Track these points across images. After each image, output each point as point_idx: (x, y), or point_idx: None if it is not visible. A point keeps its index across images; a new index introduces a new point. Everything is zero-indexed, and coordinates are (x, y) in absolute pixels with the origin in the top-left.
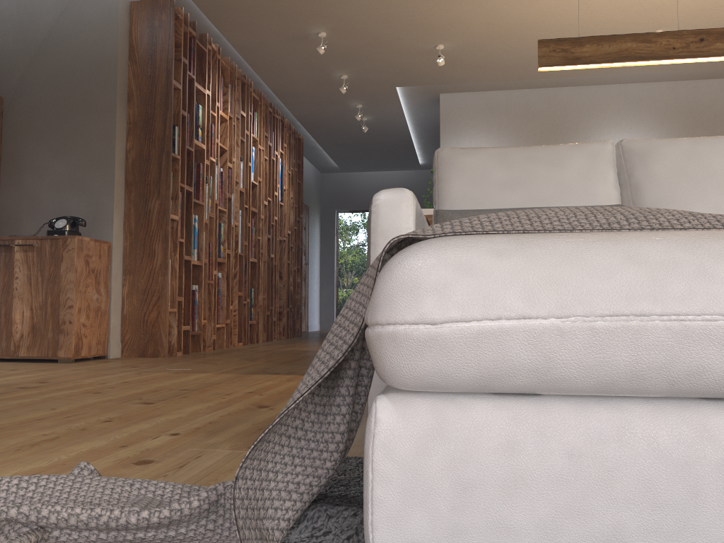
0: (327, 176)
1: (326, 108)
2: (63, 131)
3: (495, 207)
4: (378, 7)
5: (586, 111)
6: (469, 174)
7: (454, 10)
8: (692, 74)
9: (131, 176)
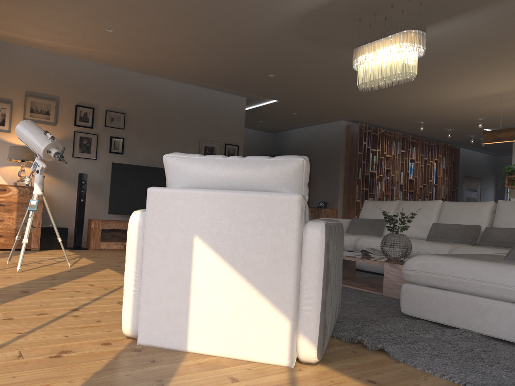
0: (500, 158)
1: (457, 137)
2: (326, 171)
3: (366, 217)
4: (434, 115)
5: None
6: (365, 208)
7: (467, 111)
8: None
9: (345, 186)
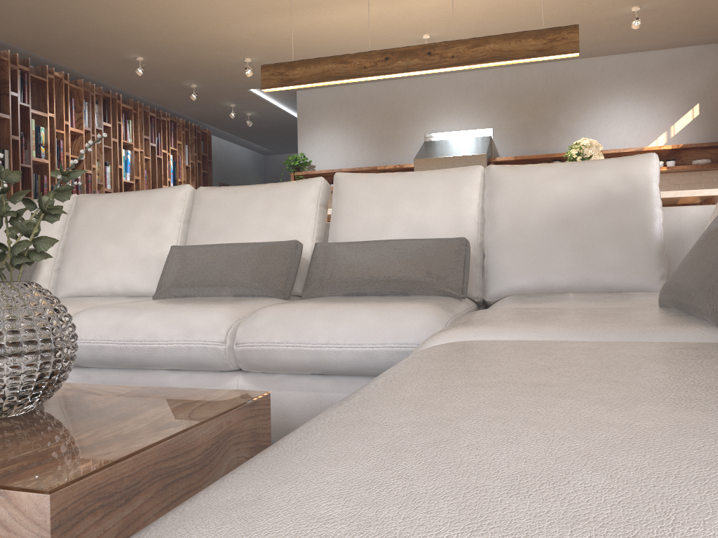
0: (270, 158)
1: (207, 108)
2: None
3: None
4: (163, 37)
5: (421, 100)
6: None
7: (227, 34)
8: None
9: None
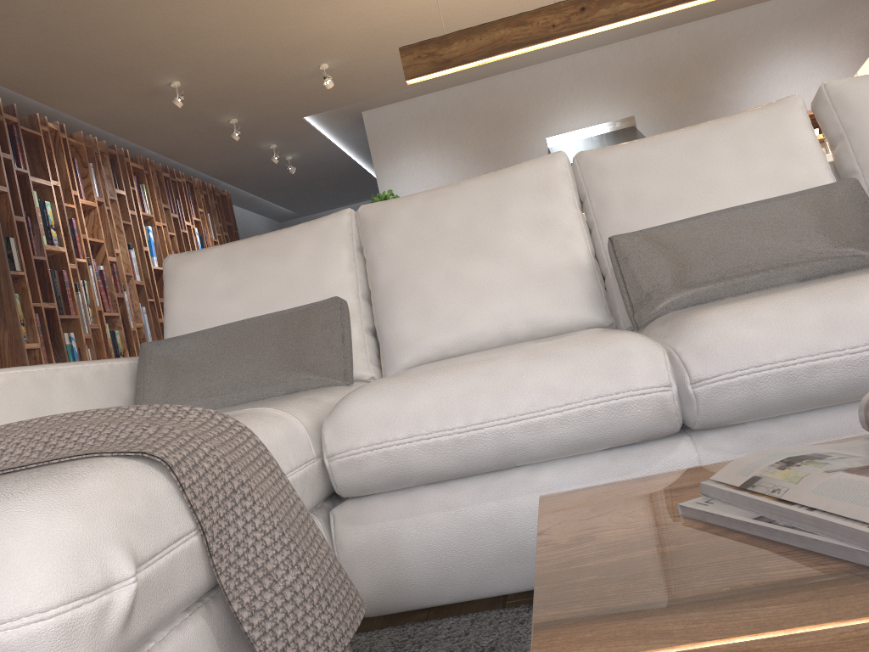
0: (288, 224)
1: (236, 157)
2: None
3: (216, 322)
4: (222, 42)
5: (534, 97)
6: (190, 286)
7: (313, 25)
8: (643, 28)
9: None
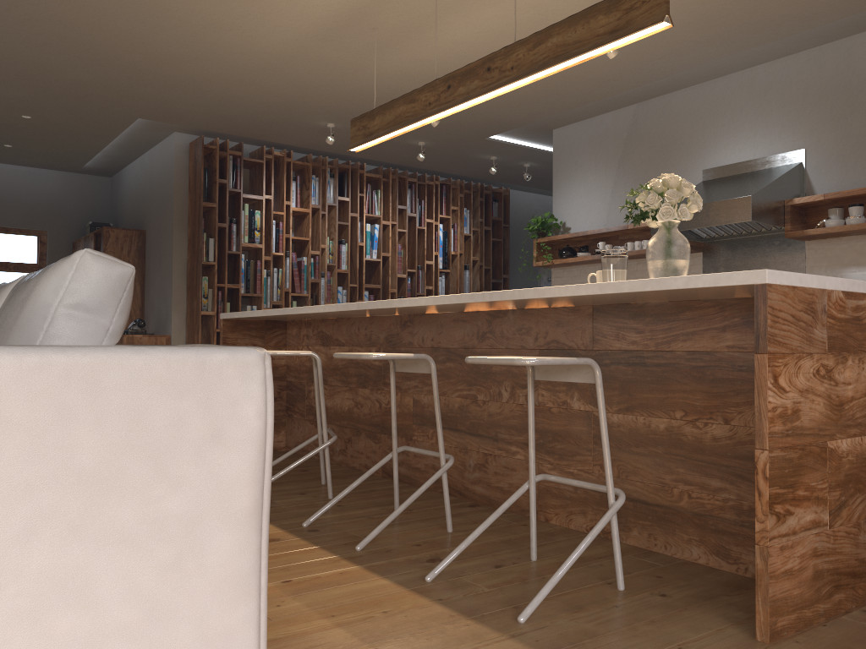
0: None
1: (472, 165)
2: (159, 251)
3: None
4: (320, 100)
5: (700, 119)
6: None
7: (373, 83)
8: (823, 33)
9: (188, 282)
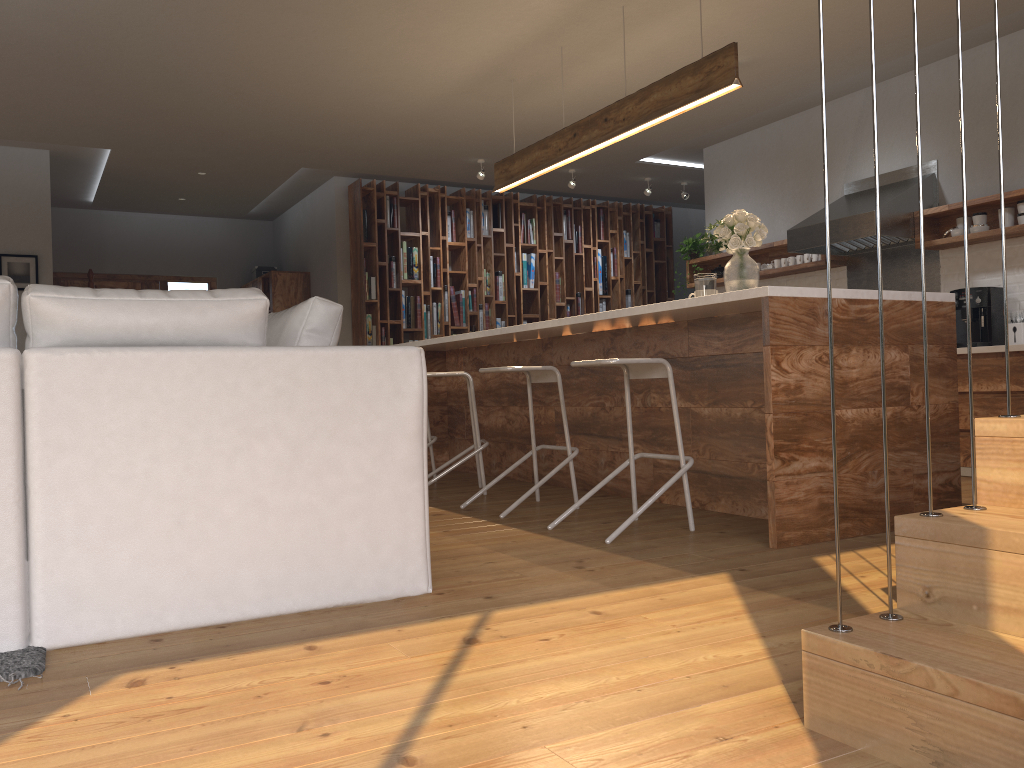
0: None
1: (628, 187)
2: (324, 292)
3: None
4: (468, 140)
5: (840, 133)
6: None
7: (516, 123)
8: (946, 47)
9: (353, 320)
